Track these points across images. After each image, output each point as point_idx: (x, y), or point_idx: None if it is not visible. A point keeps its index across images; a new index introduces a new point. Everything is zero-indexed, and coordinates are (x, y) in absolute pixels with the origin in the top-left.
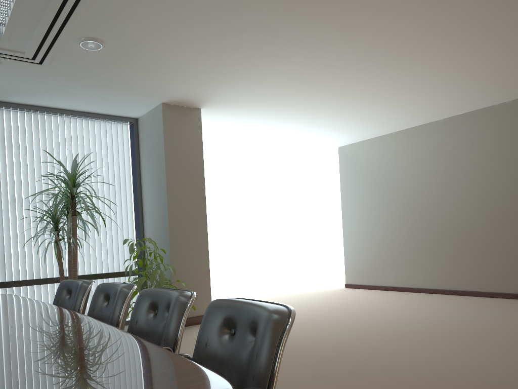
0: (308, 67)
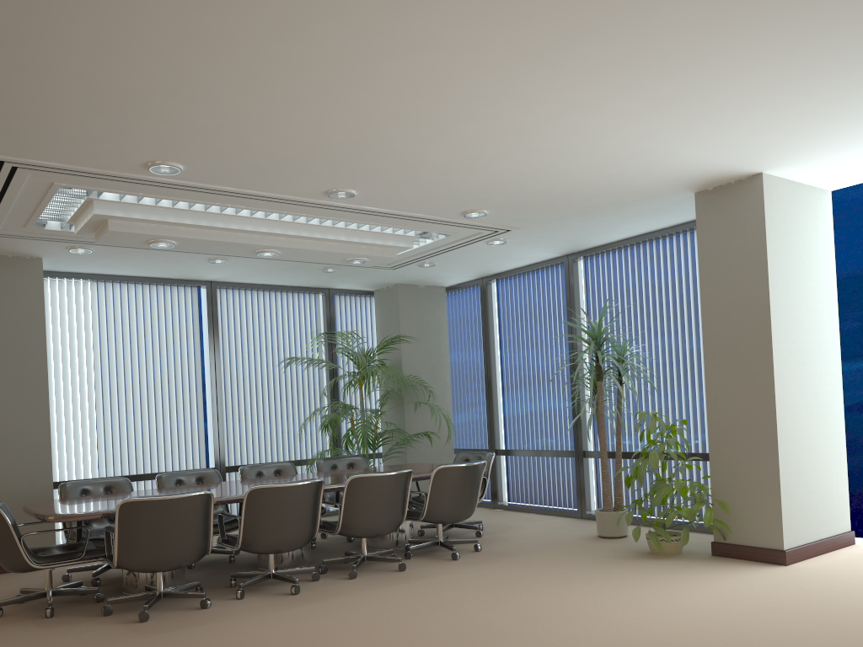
0: (638, 109)
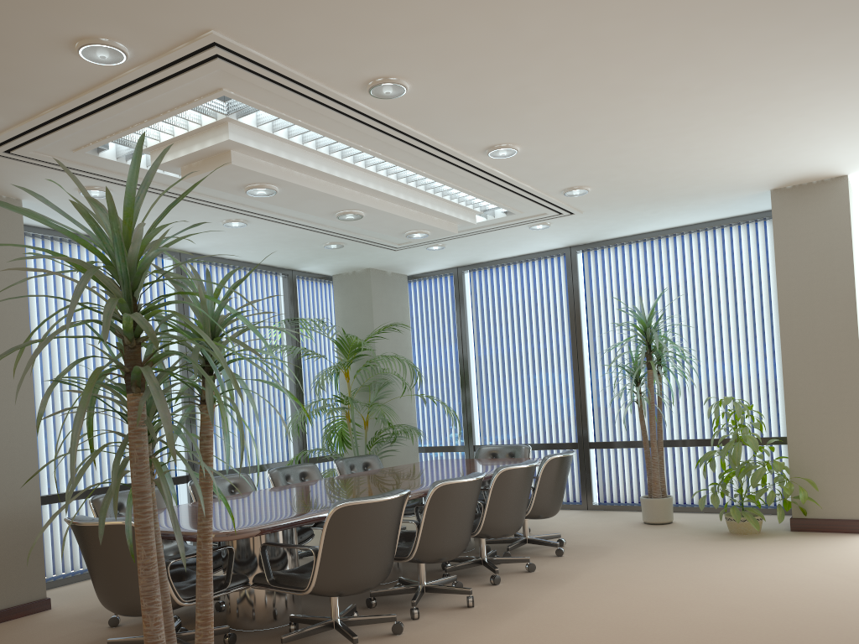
0: None
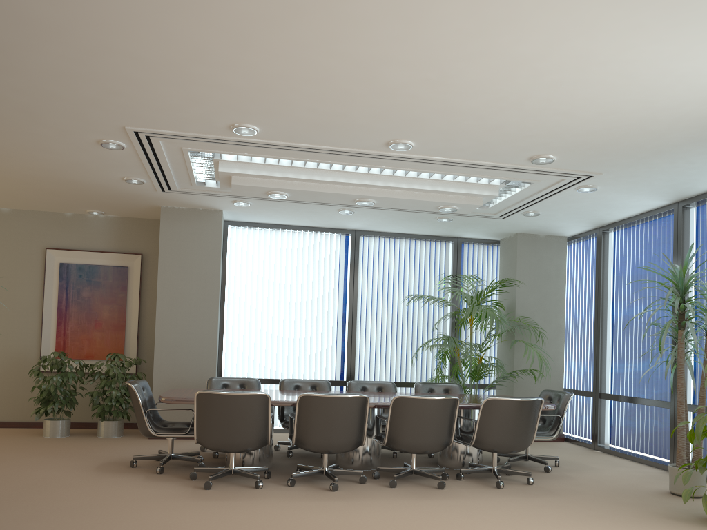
0: (646, 23)
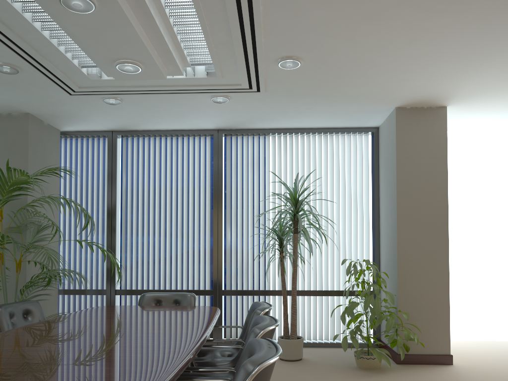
0: None
